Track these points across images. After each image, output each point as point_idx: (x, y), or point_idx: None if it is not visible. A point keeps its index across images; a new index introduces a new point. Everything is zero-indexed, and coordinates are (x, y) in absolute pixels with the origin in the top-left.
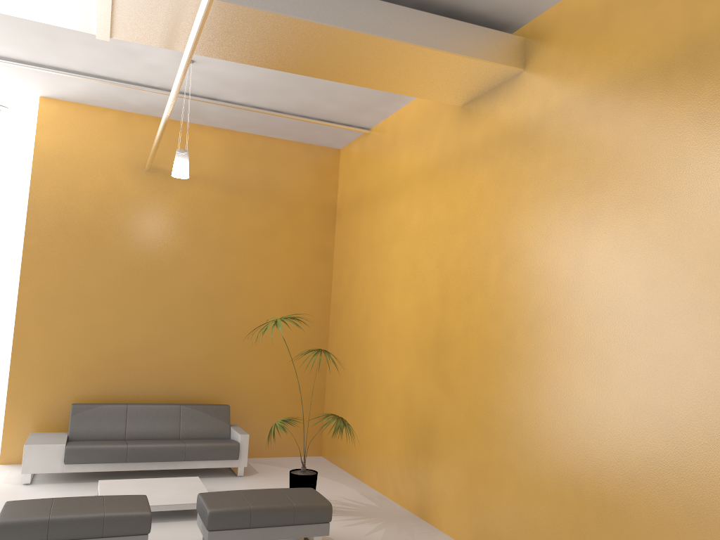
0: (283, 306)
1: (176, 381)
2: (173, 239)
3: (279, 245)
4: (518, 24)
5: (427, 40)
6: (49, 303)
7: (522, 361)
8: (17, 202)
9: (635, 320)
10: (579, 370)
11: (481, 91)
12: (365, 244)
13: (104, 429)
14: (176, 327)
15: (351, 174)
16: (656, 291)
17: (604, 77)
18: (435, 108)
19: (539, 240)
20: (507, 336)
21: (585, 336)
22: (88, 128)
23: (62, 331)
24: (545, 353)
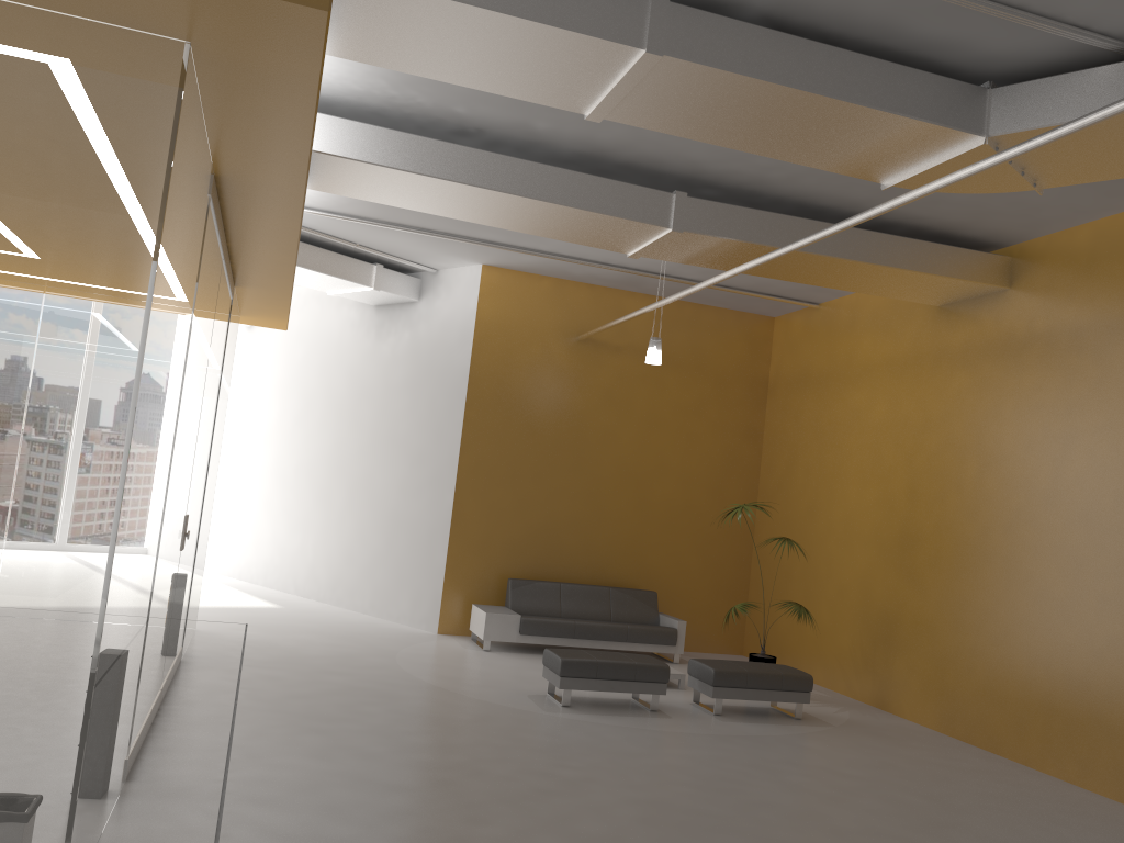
0: (708, 489)
1: (599, 563)
2: (601, 413)
3: (707, 422)
4: (1006, 244)
5: (922, 266)
6: (485, 475)
7: (997, 557)
8: (454, 370)
9: (1105, 527)
10: (1053, 567)
11: (962, 298)
12: (811, 428)
13: (541, 605)
14: (601, 506)
15: (791, 349)
16: (1123, 504)
17: (1088, 315)
18: (906, 301)
19: (1019, 450)
20: (982, 535)
21: (1060, 538)
22: (525, 296)
23: (495, 504)
24: (1021, 551)
